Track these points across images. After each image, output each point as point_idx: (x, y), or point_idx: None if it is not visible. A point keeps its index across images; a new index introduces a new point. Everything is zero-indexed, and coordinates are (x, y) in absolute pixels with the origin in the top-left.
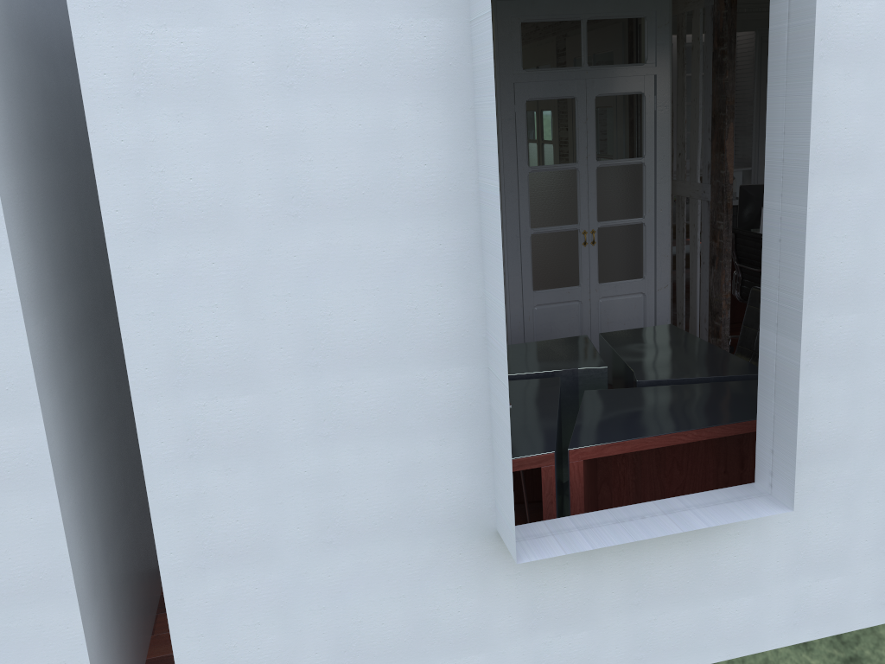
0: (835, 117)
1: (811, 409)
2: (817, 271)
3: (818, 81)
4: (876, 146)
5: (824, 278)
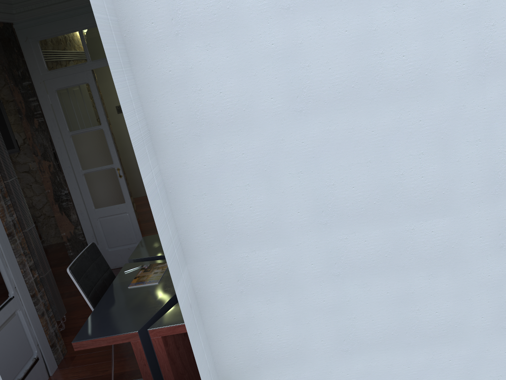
0: (207, 84)
1: (256, 326)
2: (228, 216)
3: (181, 56)
4: (258, 103)
5: (238, 221)
